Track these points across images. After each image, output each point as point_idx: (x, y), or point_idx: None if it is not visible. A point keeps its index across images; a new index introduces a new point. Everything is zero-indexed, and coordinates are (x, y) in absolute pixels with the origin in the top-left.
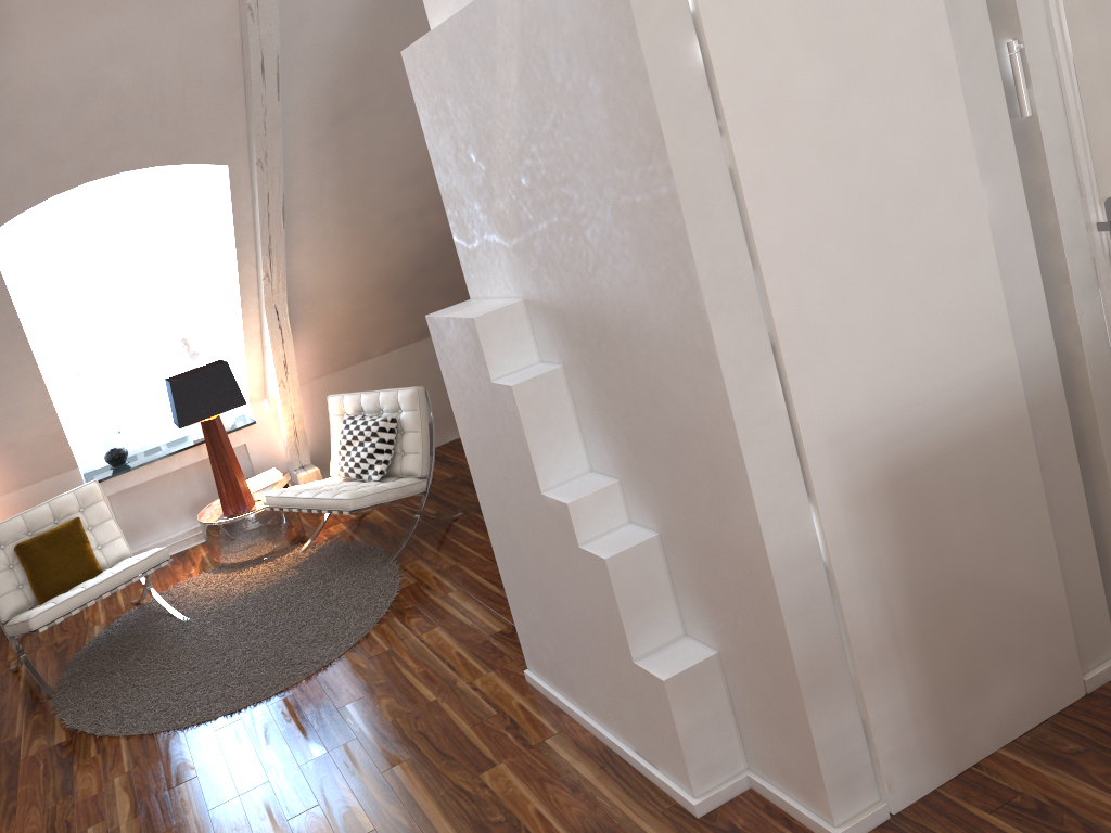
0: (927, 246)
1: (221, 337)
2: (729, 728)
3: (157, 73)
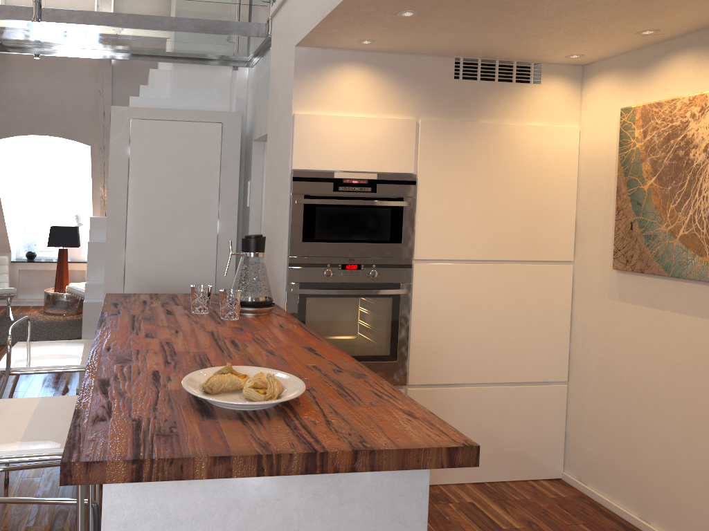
0: (190, 232)
1: None
2: None
3: (64, 104)
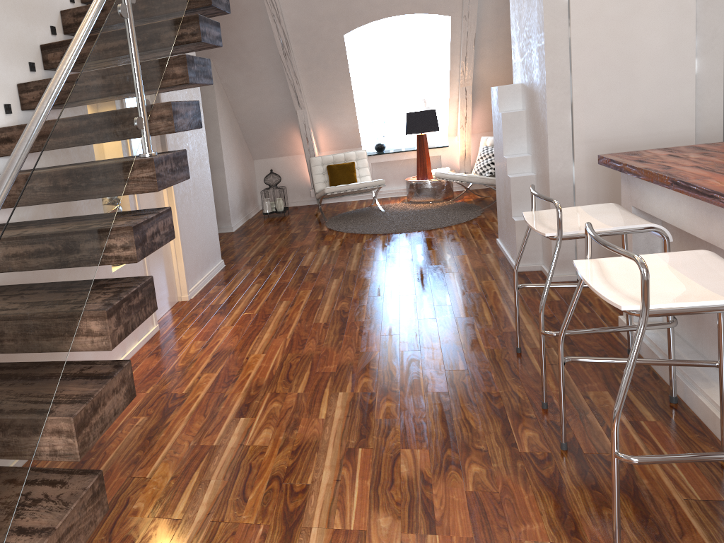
0: (656, 78)
1: (444, 103)
2: (539, 247)
3: None
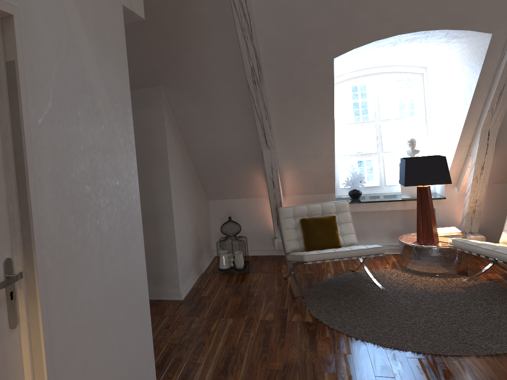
0: None
1: (434, 146)
2: None
3: None
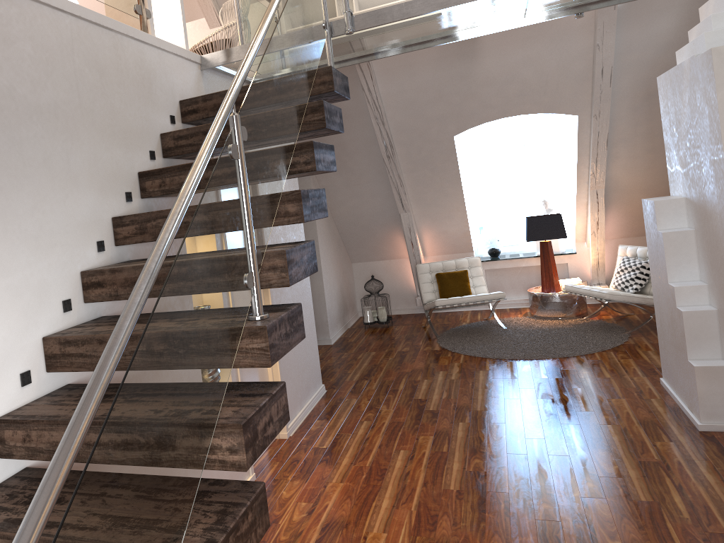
0: None
1: (567, 204)
2: None
3: (545, 72)
